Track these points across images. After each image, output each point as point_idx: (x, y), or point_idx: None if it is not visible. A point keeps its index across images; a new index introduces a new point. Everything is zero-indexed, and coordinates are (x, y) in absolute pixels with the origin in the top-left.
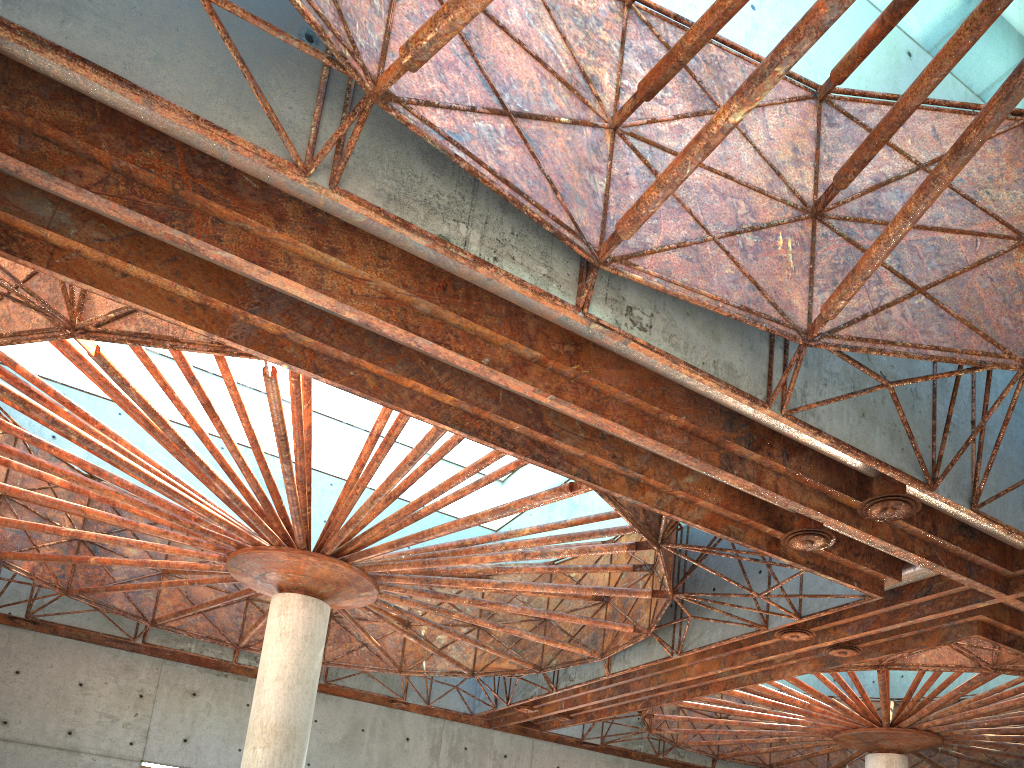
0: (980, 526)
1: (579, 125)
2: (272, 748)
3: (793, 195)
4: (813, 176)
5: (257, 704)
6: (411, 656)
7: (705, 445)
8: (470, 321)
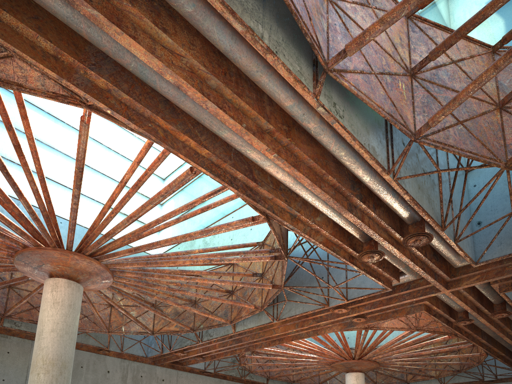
0: (445, 254)
1: None
2: (51, 374)
3: (402, 62)
4: (408, 55)
5: (39, 346)
6: (115, 323)
7: (341, 197)
8: (239, 98)
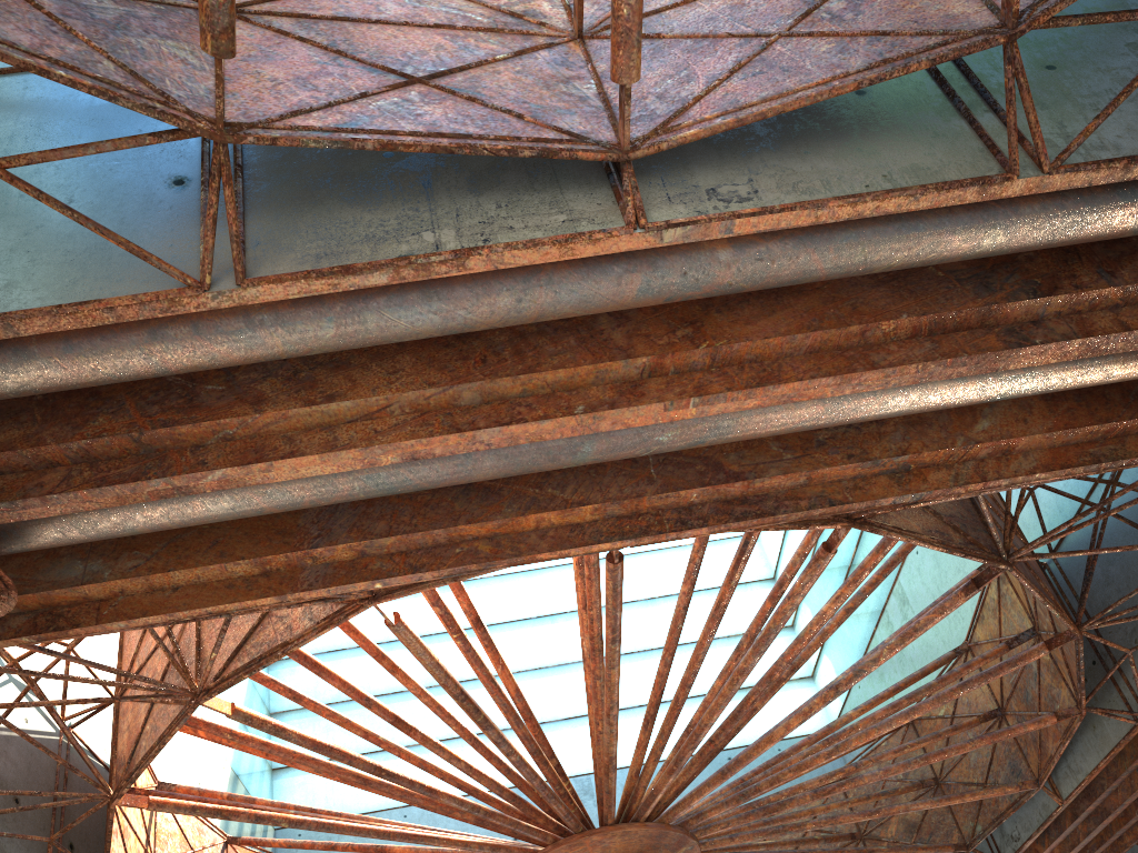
0: None
1: (527, 53)
2: None
3: None
4: None
5: None
6: None
7: (964, 336)
8: (533, 374)
